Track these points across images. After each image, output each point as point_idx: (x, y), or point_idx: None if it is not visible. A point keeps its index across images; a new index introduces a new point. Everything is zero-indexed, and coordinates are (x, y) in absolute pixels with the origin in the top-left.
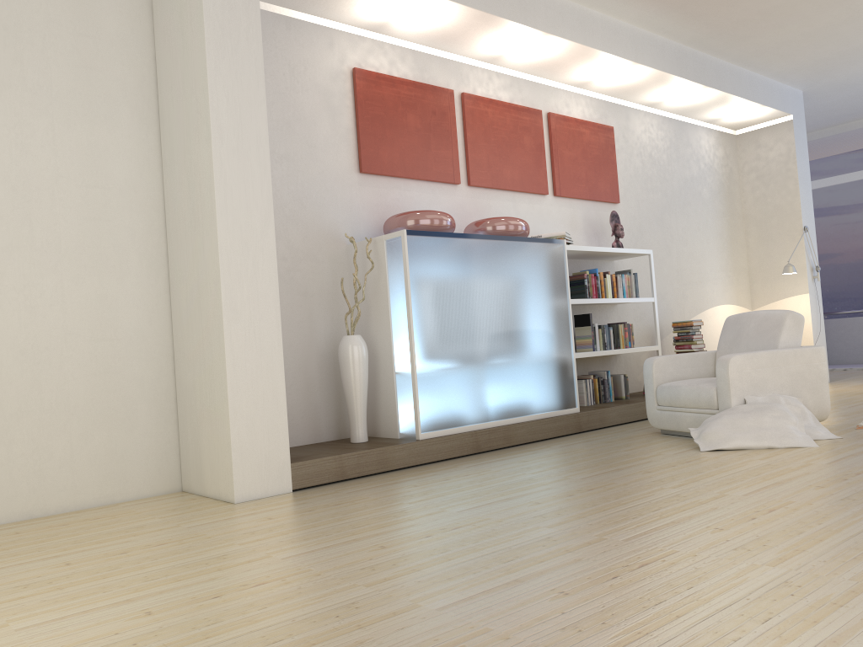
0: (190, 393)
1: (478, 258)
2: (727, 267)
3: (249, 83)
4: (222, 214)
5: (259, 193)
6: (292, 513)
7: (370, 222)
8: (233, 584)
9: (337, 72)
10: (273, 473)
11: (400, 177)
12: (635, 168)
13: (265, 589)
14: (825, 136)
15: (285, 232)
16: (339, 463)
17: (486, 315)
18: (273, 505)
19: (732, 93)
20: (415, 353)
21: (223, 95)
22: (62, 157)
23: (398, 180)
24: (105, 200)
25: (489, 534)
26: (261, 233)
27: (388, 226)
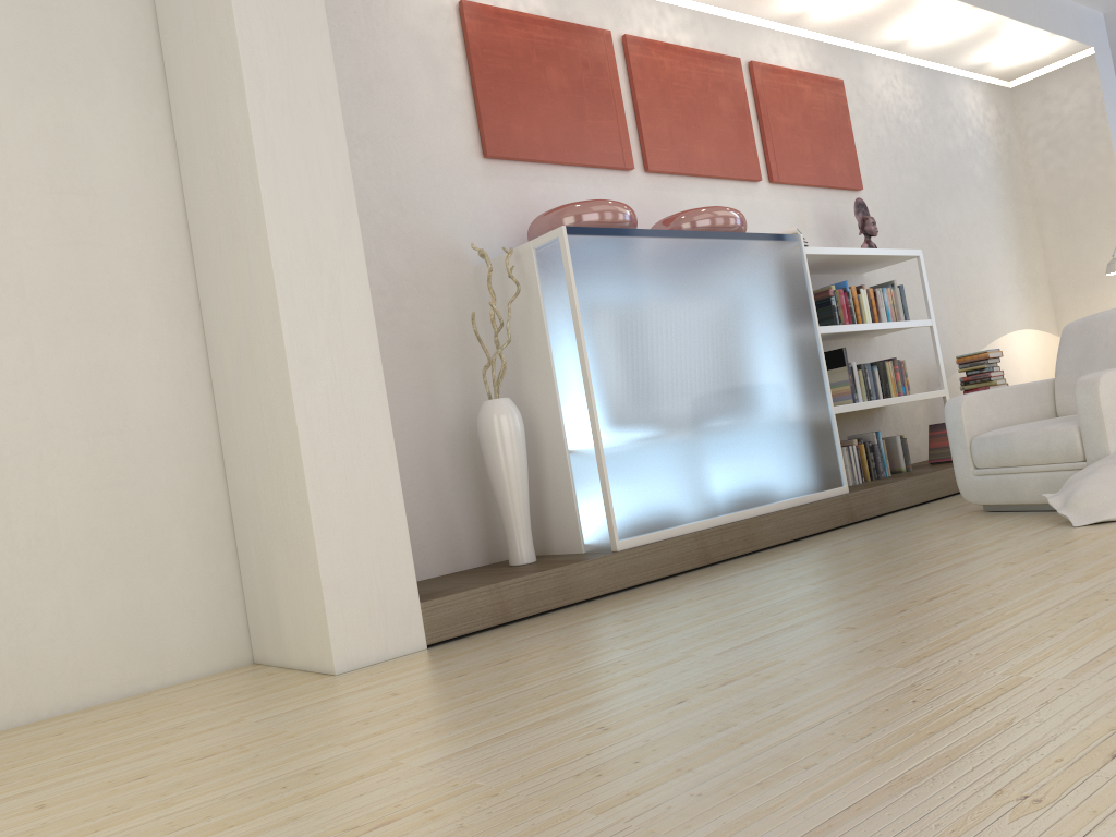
0: (252, 506)
1: (677, 266)
2: (1019, 276)
3: (298, 1)
4: (274, 208)
5: (331, 173)
6: (431, 682)
7: (506, 232)
8: (331, 827)
9: (436, 9)
10: (393, 621)
11: (545, 162)
12: (879, 140)
13: (393, 834)
14: None
15: (379, 251)
16: (497, 597)
17: (698, 353)
18: (398, 673)
19: (1011, 16)
20: (597, 416)
21: (258, 19)
22: (15, 148)
23: (542, 167)
24: (91, 213)
25: (794, 688)
26: (340, 237)
27: (535, 230)
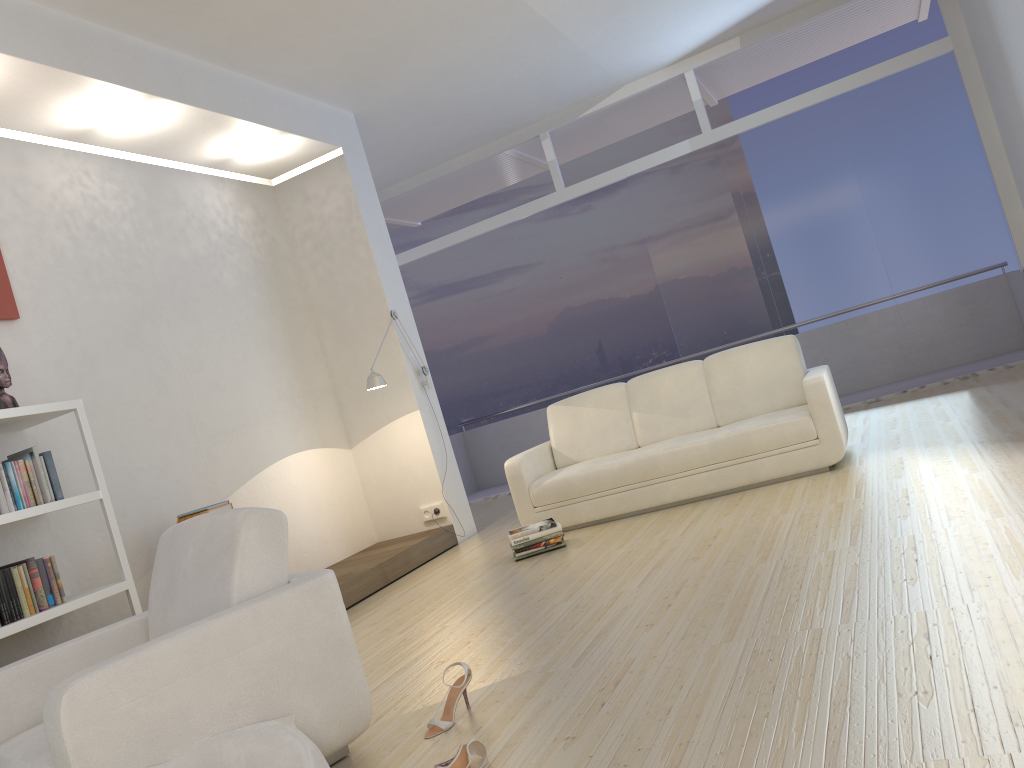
0: None
1: None
2: (294, 391)
3: None
4: None
5: None
6: None
7: None
8: None
9: None
10: None
11: None
12: (57, 251)
13: None
14: (421, 183)
15: None
16: None
17: None
18: None
19: (215, 109)
20: None
21: None
22: None
23: None
24: None
25: None
26: None
27: None
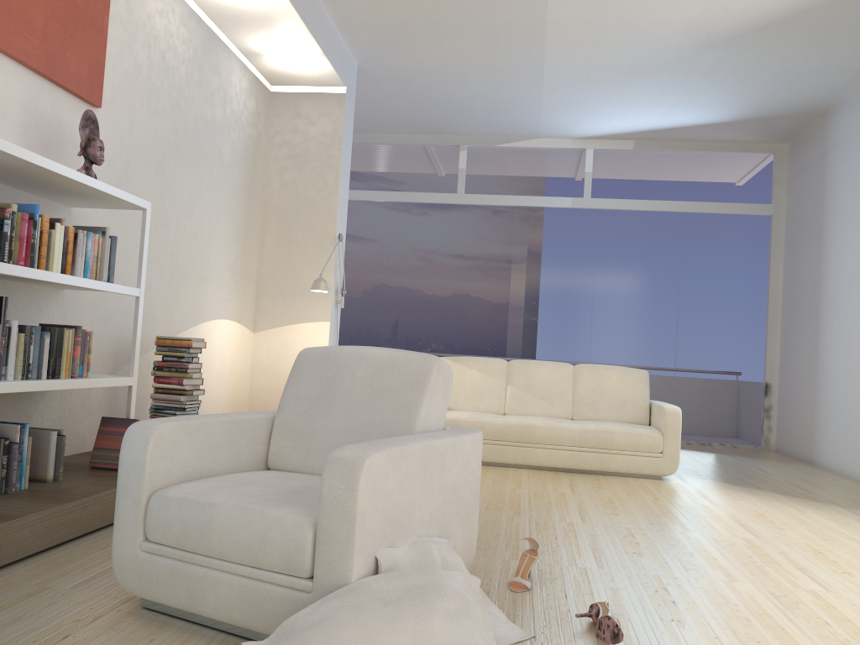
0: None
1: None
2: (236, 267)
3: None
4: None
5: None
6: None
7: None
8: None
9: None
10: None
11: None
12: (138, 65)
13: None
14: None
15: None
16: None
17: None
18: None
19: (299, 12)
20: None
21: None
22: None
23: None
24: None
25: None
26: None
27: None
